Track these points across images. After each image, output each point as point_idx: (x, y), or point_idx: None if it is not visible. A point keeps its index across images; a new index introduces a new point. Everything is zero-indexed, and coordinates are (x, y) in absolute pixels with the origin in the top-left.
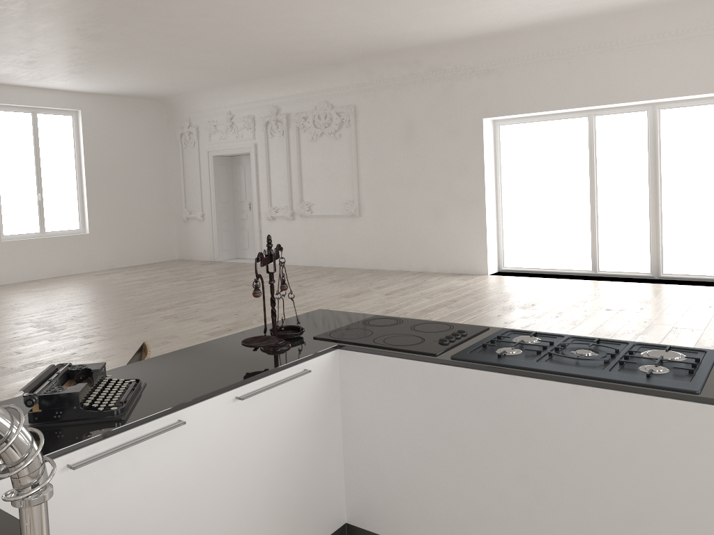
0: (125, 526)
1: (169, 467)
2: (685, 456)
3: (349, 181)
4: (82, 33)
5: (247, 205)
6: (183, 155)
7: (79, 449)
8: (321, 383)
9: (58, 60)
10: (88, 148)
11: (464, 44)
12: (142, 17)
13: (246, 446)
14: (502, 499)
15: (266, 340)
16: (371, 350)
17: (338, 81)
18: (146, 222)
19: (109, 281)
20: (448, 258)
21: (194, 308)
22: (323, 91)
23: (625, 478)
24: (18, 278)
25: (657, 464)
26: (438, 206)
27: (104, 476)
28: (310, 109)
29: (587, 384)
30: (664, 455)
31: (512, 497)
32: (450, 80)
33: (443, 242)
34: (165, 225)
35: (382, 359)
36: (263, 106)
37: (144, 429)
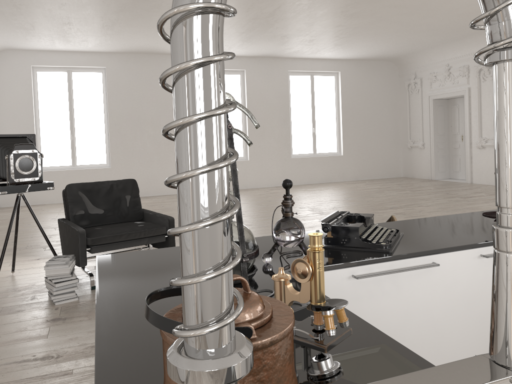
0: (390, 334)
1: (424, 297)
2: None
3: None
4: (344, 14)
5: (460, 137)
6: (409, 100)
7: (360, 266)
8: None
9: (328, 37)
10: (344, 97)
11: None
12: None
13: (488, 298)
14: None
15: None
16: None
17: None
18: (380, 149)
19: (355, 187)
20: None
21: (417, 209)
22: None
23: None
24: (300, 182)
25: None
26: None
27: (377, 291)
28: None
29: None
30: None
31: None
32: None
33: None
34: (394, 151)
35: None
36: None
37: (406, 263)
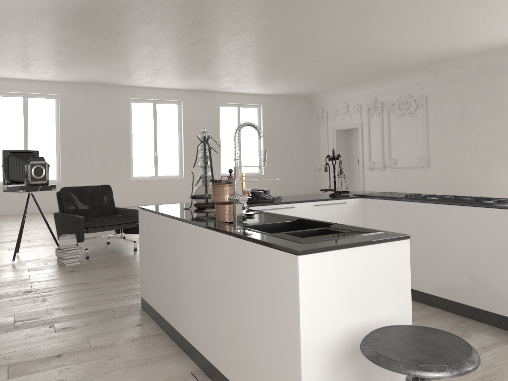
0: None
1: None
2: (487, 231)
3: (422, 144)
4: (264, 63)
5: (356, 160)
6: (317, 130)
7: (260, 206)
8: (352, 210)
9: (251, 78)
10: (265, 126)
11: (501, 50)
12: (294, 53)
13: None
14: (422, 257)
15: (329, 189)
16: (373, 197)
17: (415, 80)
18: (295, 170)
19: None
20: (491, 196)
21: None
22: (405, 87)
23: (466, 242)
24: None
25: (478, 235)
26: (484, 161)
27: None
28: (396, 98)
29: (452, 204)
30: (480, 231)
31: (426, 255)
32: (493, 75)
33: (487, 186)
34: (306, 172)
35: (378, 200)
36: (367, 98)
37: (281, 206)
